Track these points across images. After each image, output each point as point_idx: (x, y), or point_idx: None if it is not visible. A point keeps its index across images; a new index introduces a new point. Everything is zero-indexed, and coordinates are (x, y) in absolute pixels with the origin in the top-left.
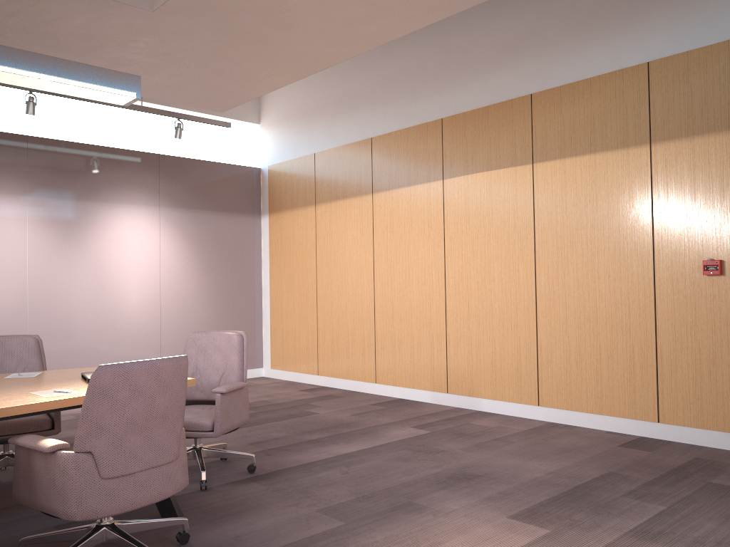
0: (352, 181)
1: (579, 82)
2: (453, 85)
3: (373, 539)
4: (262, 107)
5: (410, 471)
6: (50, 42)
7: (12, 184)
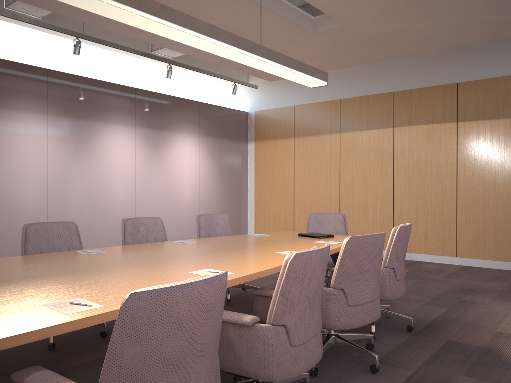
0: (324, 124)
1: (490, 79)
2: (402, 72)
3: (474, 313)
4: None
5: (435, 287)
6: None
7: (128, 119)
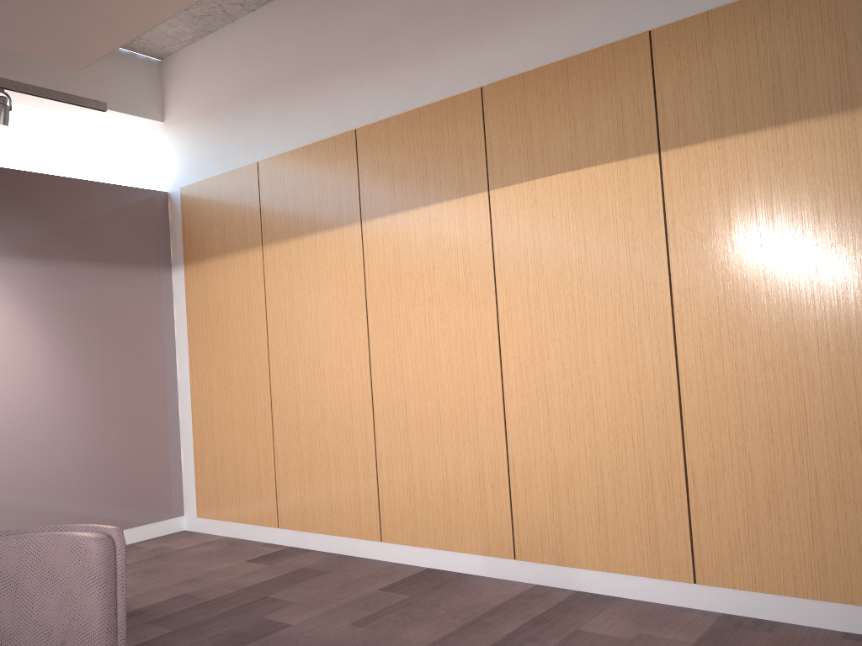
0: (325, 203)
1: (746, 2)
2: (499, 28)
3: None
4: (167, 94)
5: None
6: None
7: None
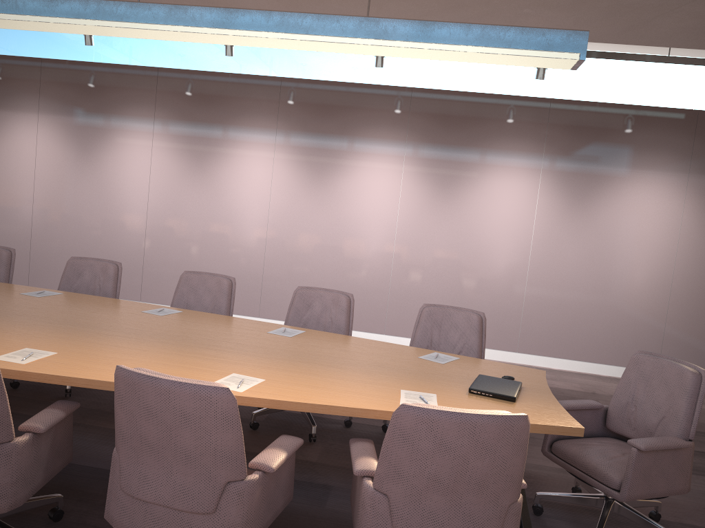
0: None
1: None
2: None
3: None
4: None
5: None
6: (536, 1)
7: (529, 148)
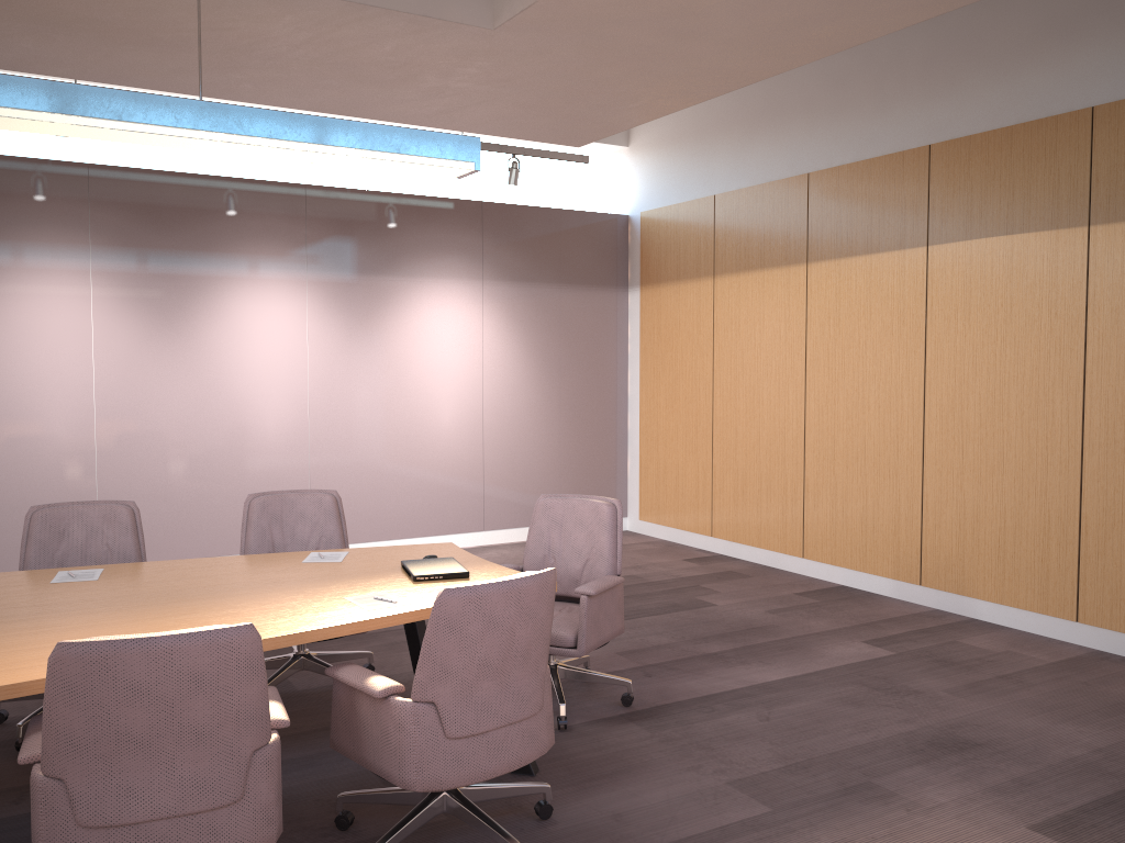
0: (774, 241)
1: None
2: (951, 89)
3: (815, 842)
4: None
5: (866, 725)
6: (348, 73)
7: (287, 256)
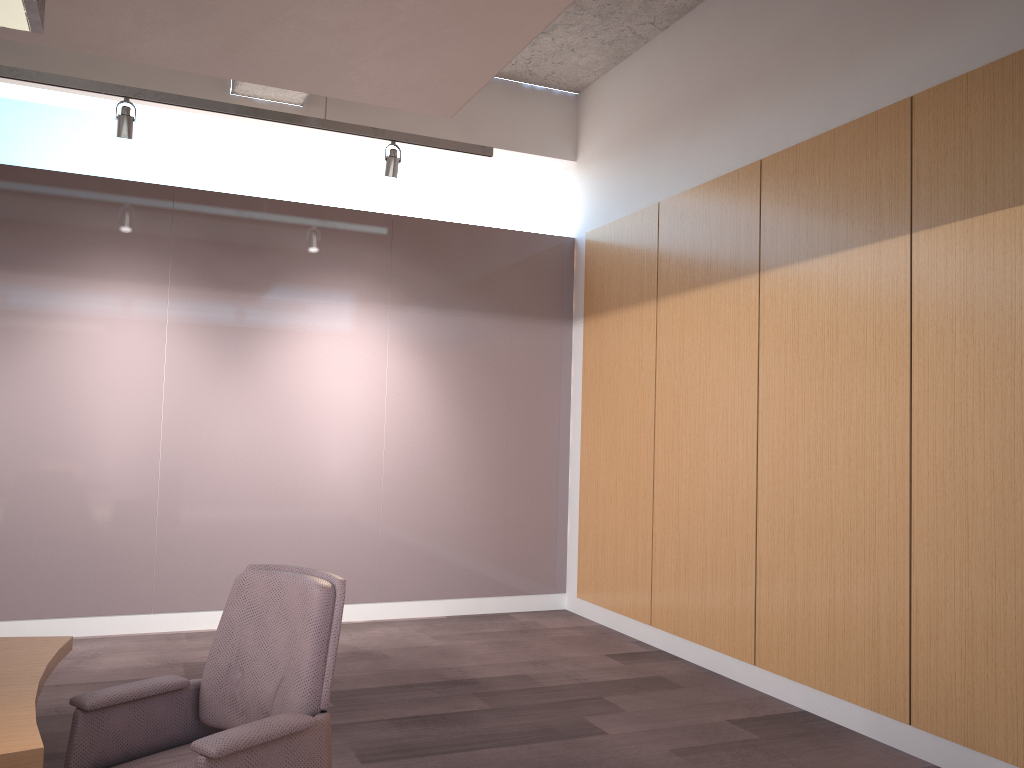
0: (722, 250)
1: None
2: (939, 16)
3: None
4: (581, 130)
5: None
6: None
7: (145, 266)
